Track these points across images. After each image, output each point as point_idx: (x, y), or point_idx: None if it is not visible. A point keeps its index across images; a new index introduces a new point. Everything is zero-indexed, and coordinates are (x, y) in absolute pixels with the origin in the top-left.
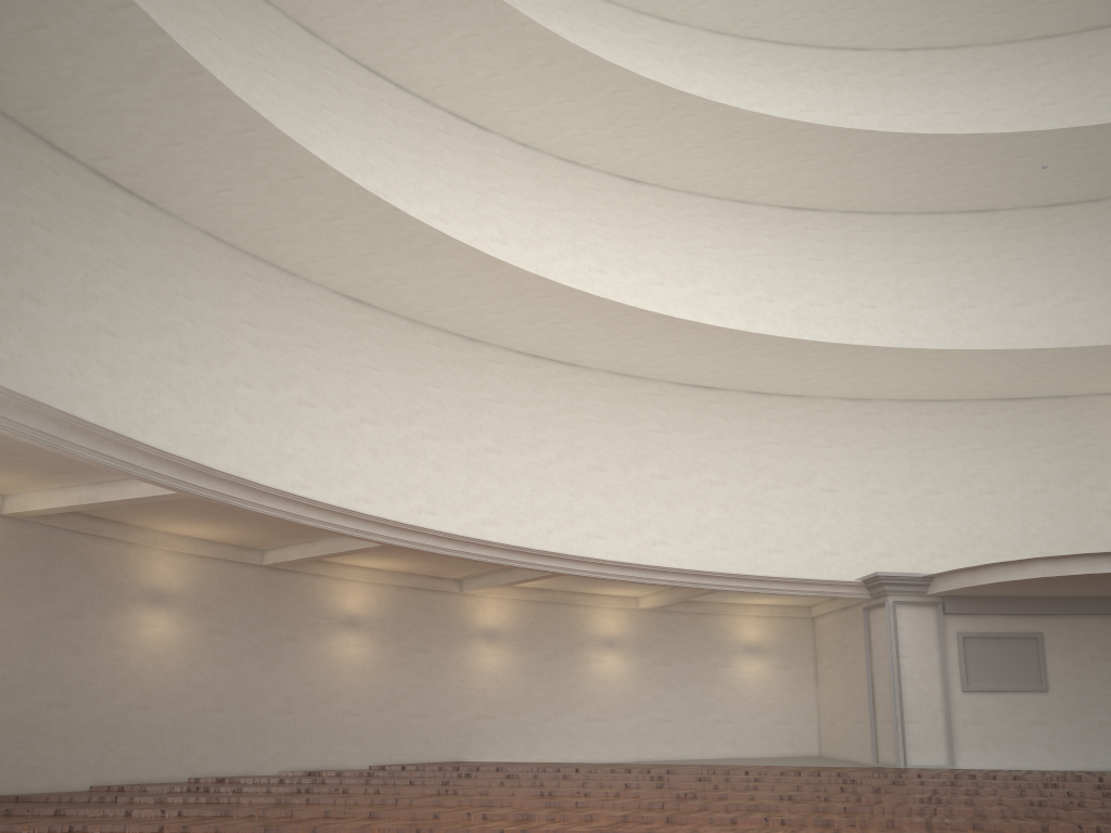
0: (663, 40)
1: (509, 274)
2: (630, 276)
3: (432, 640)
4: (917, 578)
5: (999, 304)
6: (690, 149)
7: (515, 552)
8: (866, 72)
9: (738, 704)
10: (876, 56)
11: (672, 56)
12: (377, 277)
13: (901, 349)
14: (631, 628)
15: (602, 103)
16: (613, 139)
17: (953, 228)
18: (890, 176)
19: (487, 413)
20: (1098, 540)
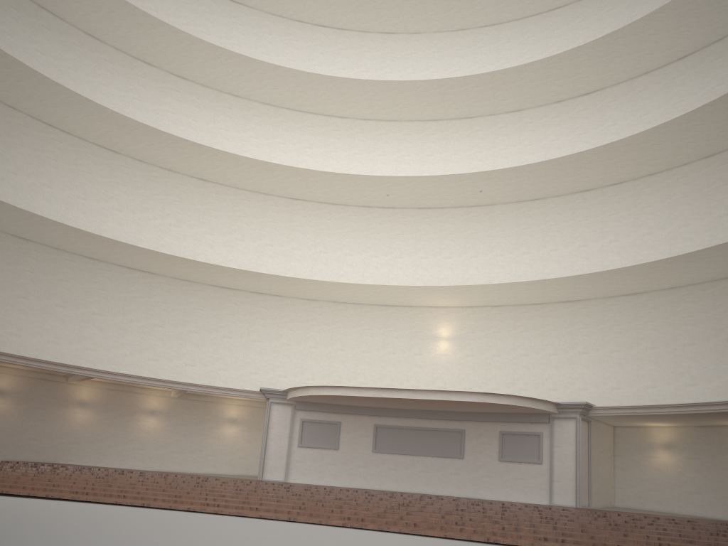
0: (233, 107)
1: (88, 234)
2: (194, 229)
3: (47, 404)
4: (280, 391)
5: (389, 256)
6: (224, 169)
7: (63, 366)
8: (343, 129)
9: (220, 447)
10: (350, 122)
11: (237, 115)
12: (26, 230)
13: (306, 279)
14: (166, 406)
15: (169, 147)
16: (183, 162)
17: (373, 215)
18: (331, 188)
19: (97, 295)
20: (414, 379)
